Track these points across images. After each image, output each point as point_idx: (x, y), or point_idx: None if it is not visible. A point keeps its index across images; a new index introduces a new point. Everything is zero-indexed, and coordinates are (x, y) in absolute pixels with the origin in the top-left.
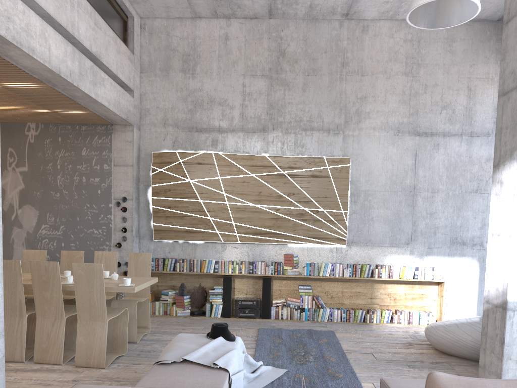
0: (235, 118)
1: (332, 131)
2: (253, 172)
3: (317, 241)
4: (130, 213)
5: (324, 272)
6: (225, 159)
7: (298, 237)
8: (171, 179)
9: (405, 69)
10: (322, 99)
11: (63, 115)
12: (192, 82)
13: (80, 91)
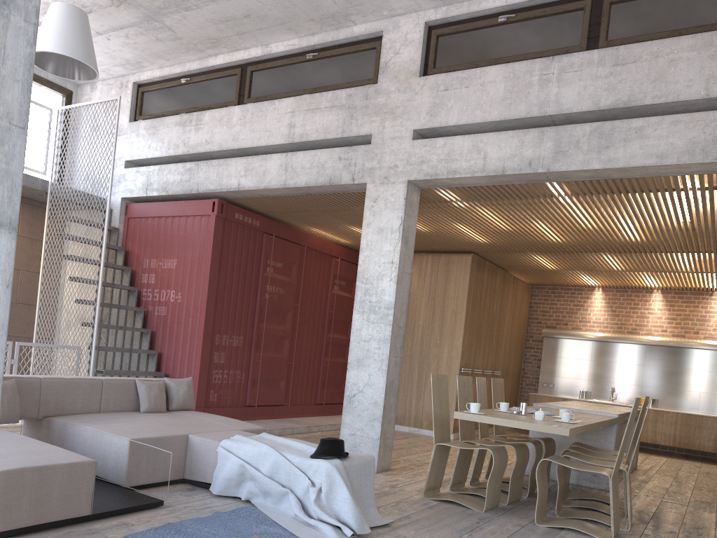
0: None
1: None
2: None
3: None
4: None
5: None
6: None
7: None
8: None
9: None
10: None
11: None
12: None
13: (566, 172)
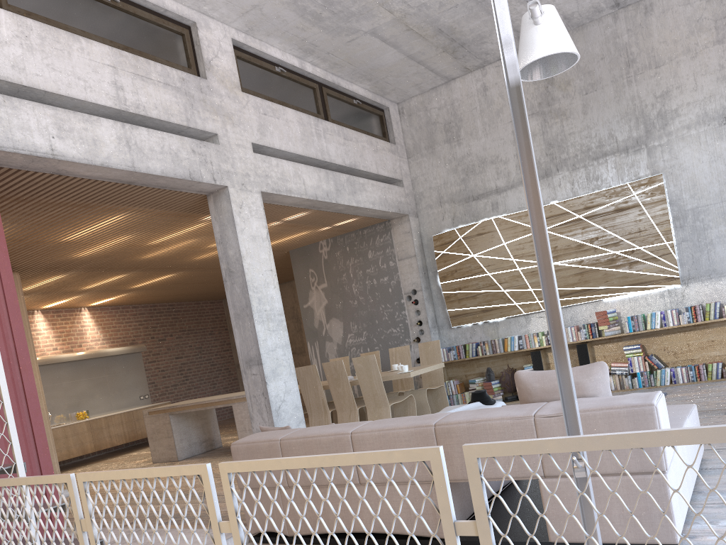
0: (511, 172)
1: (631, 148)
2: None
3: (639, 288)
4: (422, 305)
5: (651, 323)
6: (507, 222)
7: (613, 288)
8: (455, 258)
9: (717, 36)
10: (610, 115)
11: (342, 227)
12: (458, 149)
13: (340, 205)
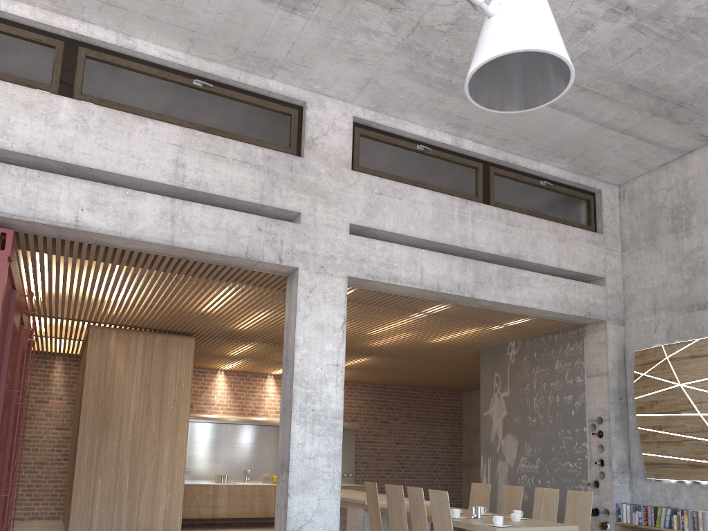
0: None
1: None
2: None
3: None
4: (607, 439)
5: None
6: None
7: None
8: (657, 385)
9: None
10: None
11: (520, 328)
12: (686, 241)
13: (481, 300)
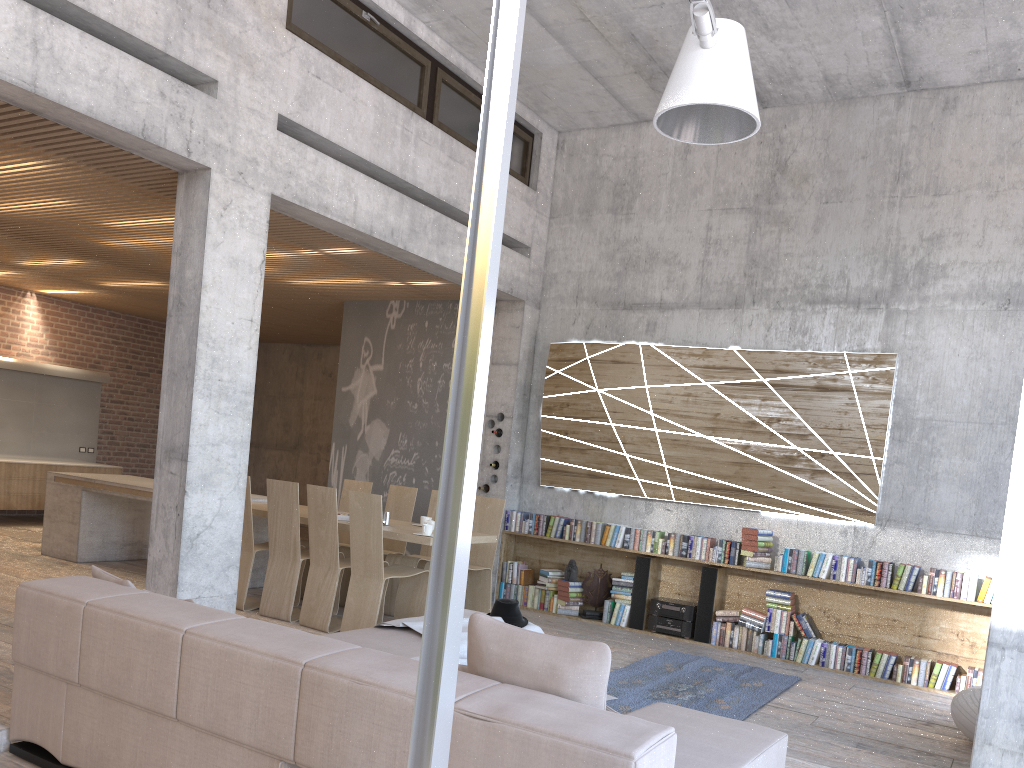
0: (688, 285)
1: (865, 303)
2: (708, 378)
3: (815, 511)
4: (506, 440)
5: (816, 569)
6: (660, 356)
7: (780, 501)
8: (571, 386)
9: None
10: (851, 245)
11: (423, 289)
12: (624, 227)
13: (412, 254)
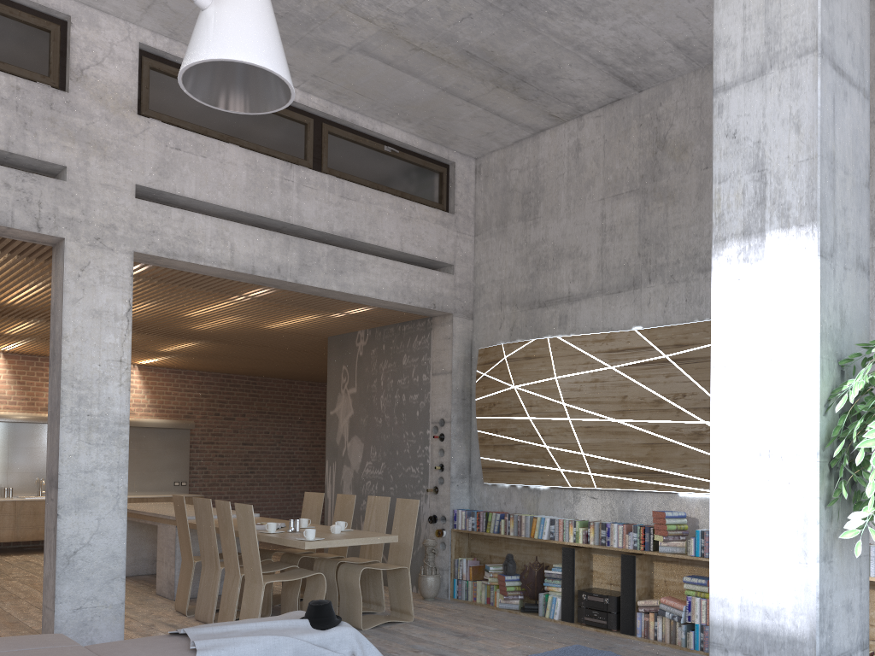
0: (590, 274)
1: None
2: (612, 361)
3: None
4: (447, 443)
5: None
6: (567, 346)
7: (693, 479)
8: (495, 386)
9: None
10: None
11: (364, 317)
12: (533, 231)
13: (308, 286)
